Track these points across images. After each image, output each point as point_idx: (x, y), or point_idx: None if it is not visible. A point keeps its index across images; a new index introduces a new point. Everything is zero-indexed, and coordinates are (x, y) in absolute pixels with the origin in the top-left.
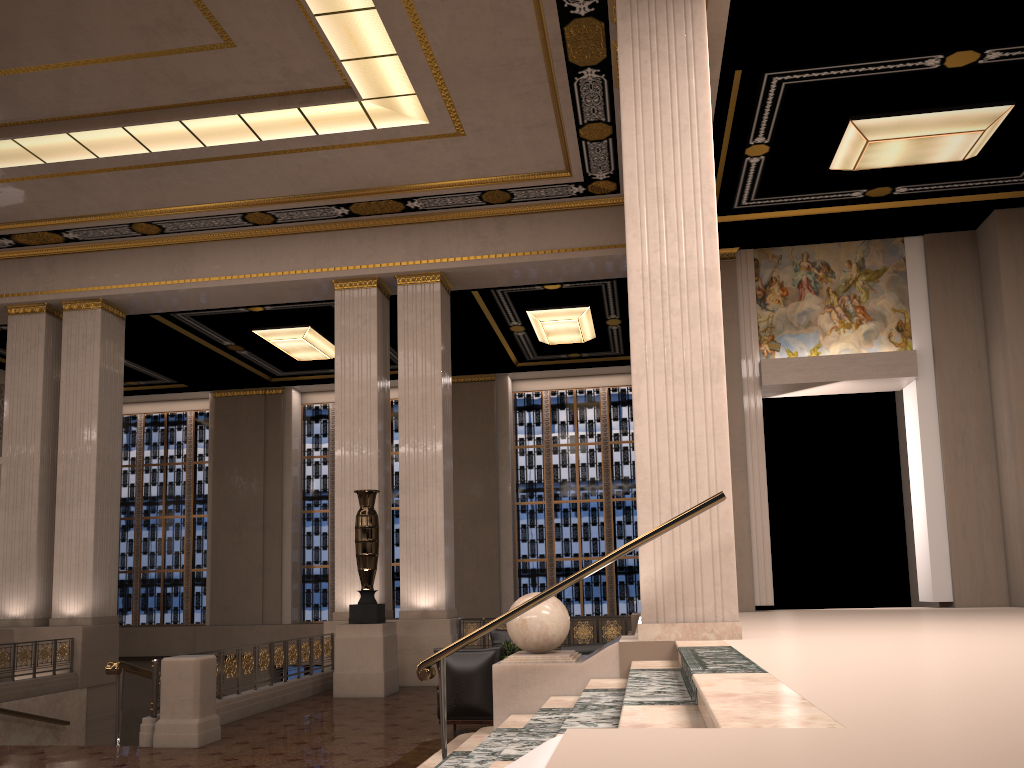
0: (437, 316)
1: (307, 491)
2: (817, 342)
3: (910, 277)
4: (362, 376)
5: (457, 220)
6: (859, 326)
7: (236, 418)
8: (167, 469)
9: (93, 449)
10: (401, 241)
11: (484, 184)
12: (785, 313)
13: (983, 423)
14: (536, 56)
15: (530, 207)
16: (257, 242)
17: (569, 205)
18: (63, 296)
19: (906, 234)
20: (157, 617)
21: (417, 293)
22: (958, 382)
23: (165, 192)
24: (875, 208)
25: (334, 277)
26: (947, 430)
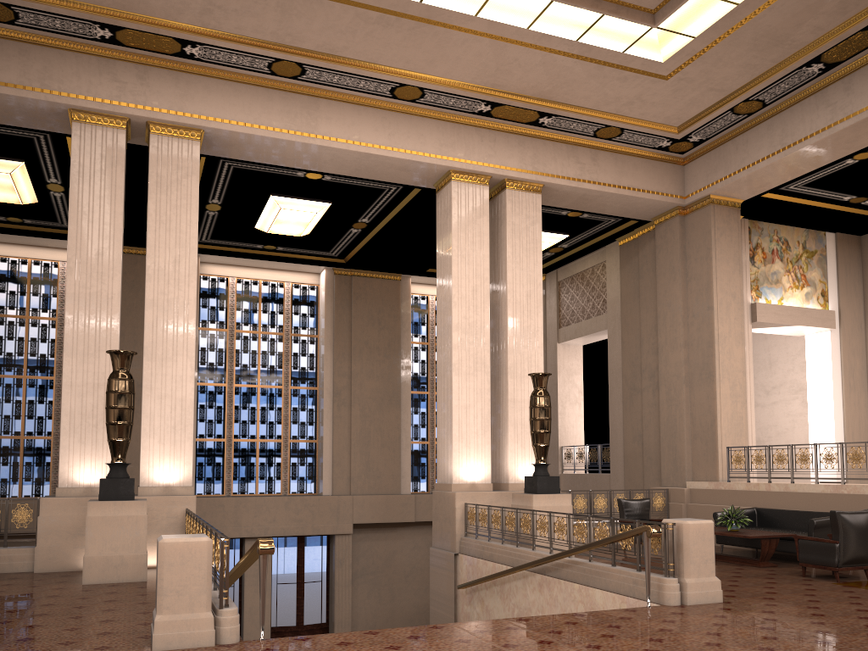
0: (539, 223)
1: (202, 363)
2: (781, 295)
3: (828, 260)
4: (476, 266)
5: (562, 143)
6: (803, 288)
7: (136, 278)
8: (30, 323)
9: (192, 298)
10: (516, 149)
11: (617, 120)
12: (764, 271)
13: (862, 365)
14: (804, 42)
15: (617, 147)
16: (385, 114)
17: (643, 154)
18: (159, 116)
19: (829, 230)
20: (14, 489)
21: (523, 199)
22: (851, 336)
23: (361, 41)
24: (840, 209)
25: (457, 168)
26: (846, 367)
